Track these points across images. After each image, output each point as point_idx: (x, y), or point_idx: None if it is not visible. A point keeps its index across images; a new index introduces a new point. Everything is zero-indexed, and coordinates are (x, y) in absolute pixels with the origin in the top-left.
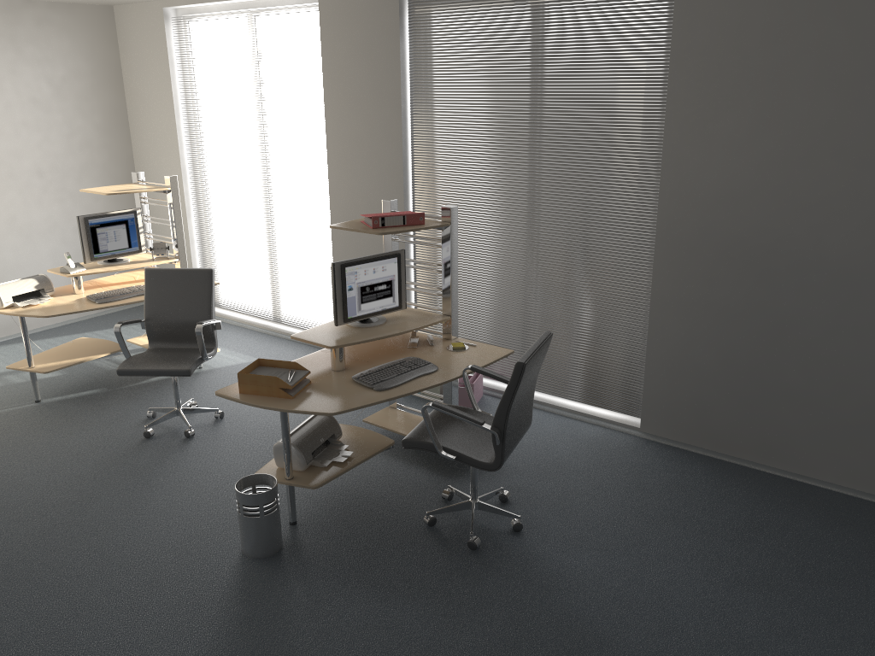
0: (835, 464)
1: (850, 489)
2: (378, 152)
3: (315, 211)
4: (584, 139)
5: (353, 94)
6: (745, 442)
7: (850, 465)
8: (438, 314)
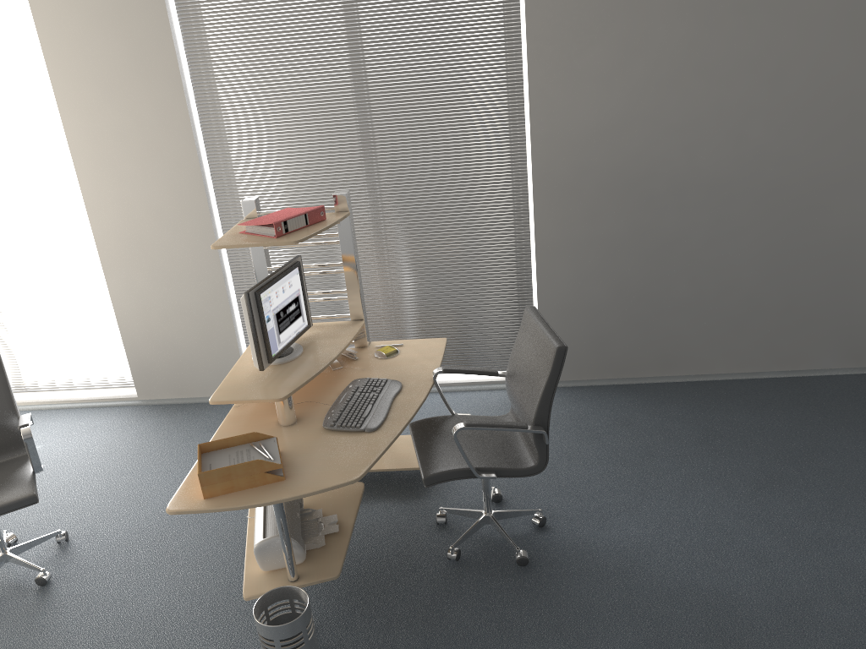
0: (725, 356)
1: (741, 373)
2: (157, 145)
3: (57, 237)
4: (433, 93)
5: (101, 75)
6: (645, 361)
7: (738, 352)
8: (348, 322)
